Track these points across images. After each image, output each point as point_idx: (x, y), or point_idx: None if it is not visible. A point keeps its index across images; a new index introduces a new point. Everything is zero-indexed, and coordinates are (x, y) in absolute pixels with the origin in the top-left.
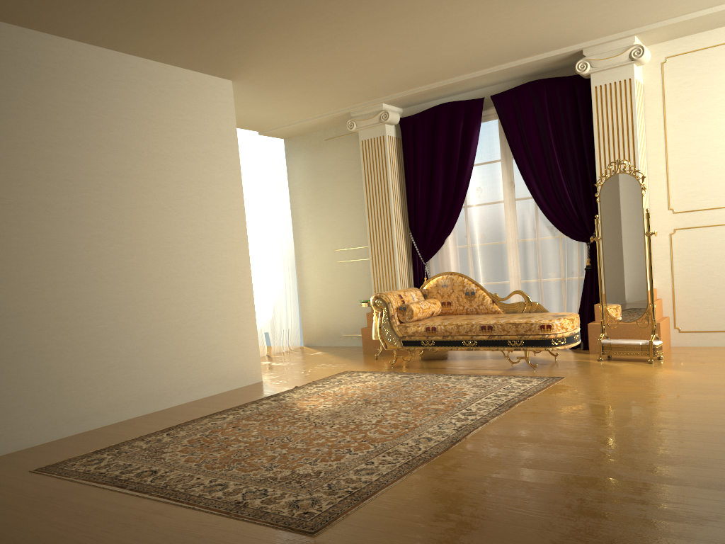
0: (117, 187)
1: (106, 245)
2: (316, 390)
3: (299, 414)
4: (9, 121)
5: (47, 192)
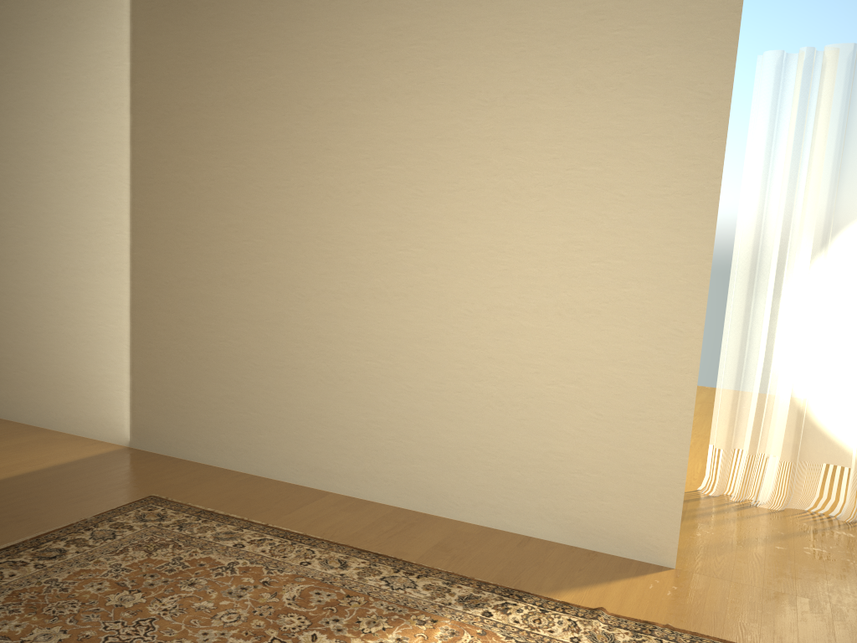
0: (429, 157)
1: (398, 248)
2: (560, 638)
3: (327, 634)
4: (304, 78)
5: (332, 170)
